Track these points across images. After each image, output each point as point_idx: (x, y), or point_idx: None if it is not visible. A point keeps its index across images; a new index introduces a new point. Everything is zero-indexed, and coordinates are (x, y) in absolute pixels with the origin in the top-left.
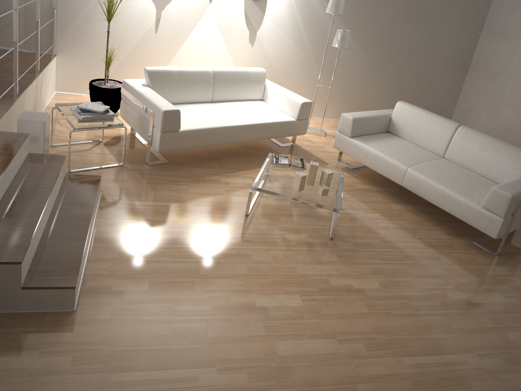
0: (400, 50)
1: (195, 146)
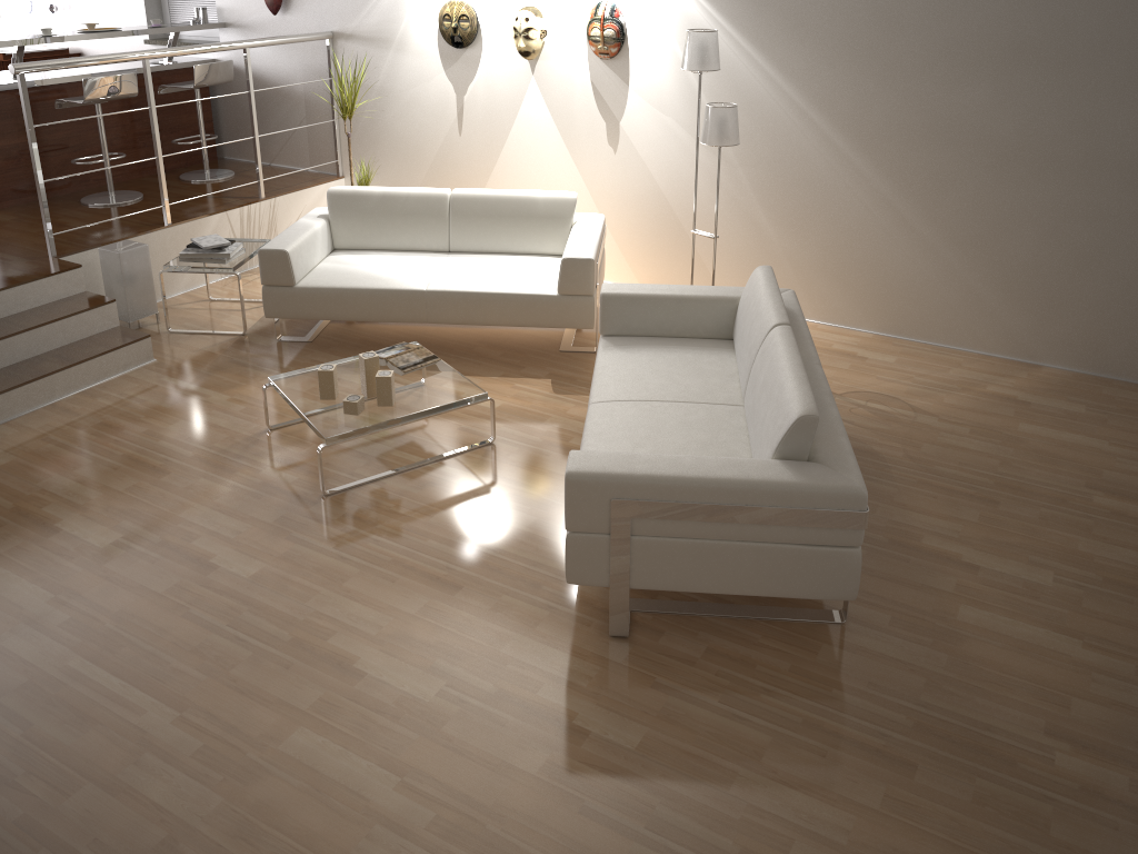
0: (971, 147)
1: (329, 317)
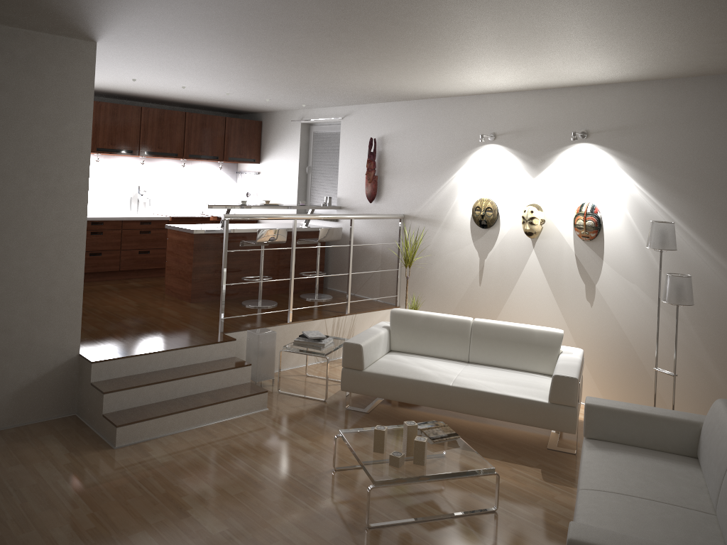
0: None
1: (383, 396)
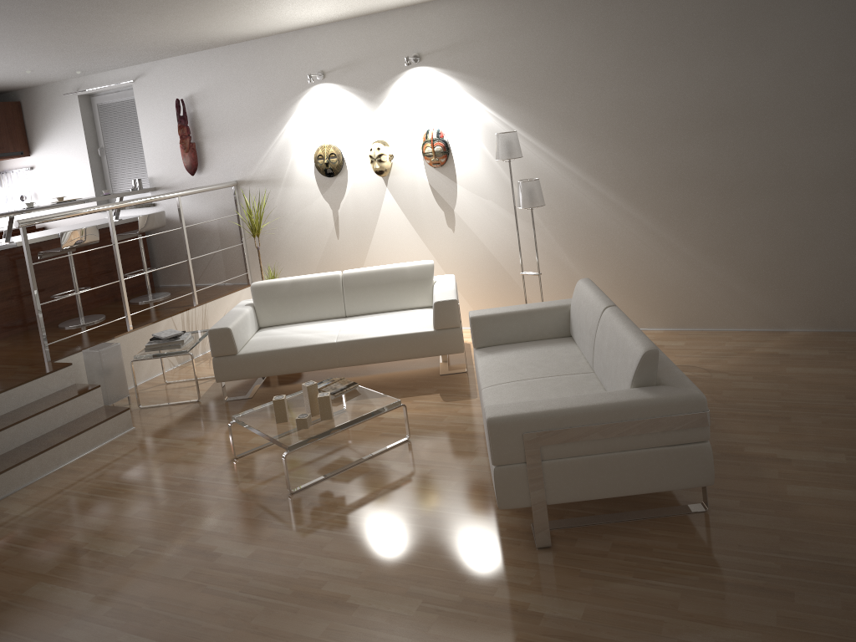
0: (703, 185)
1: (265, 374)
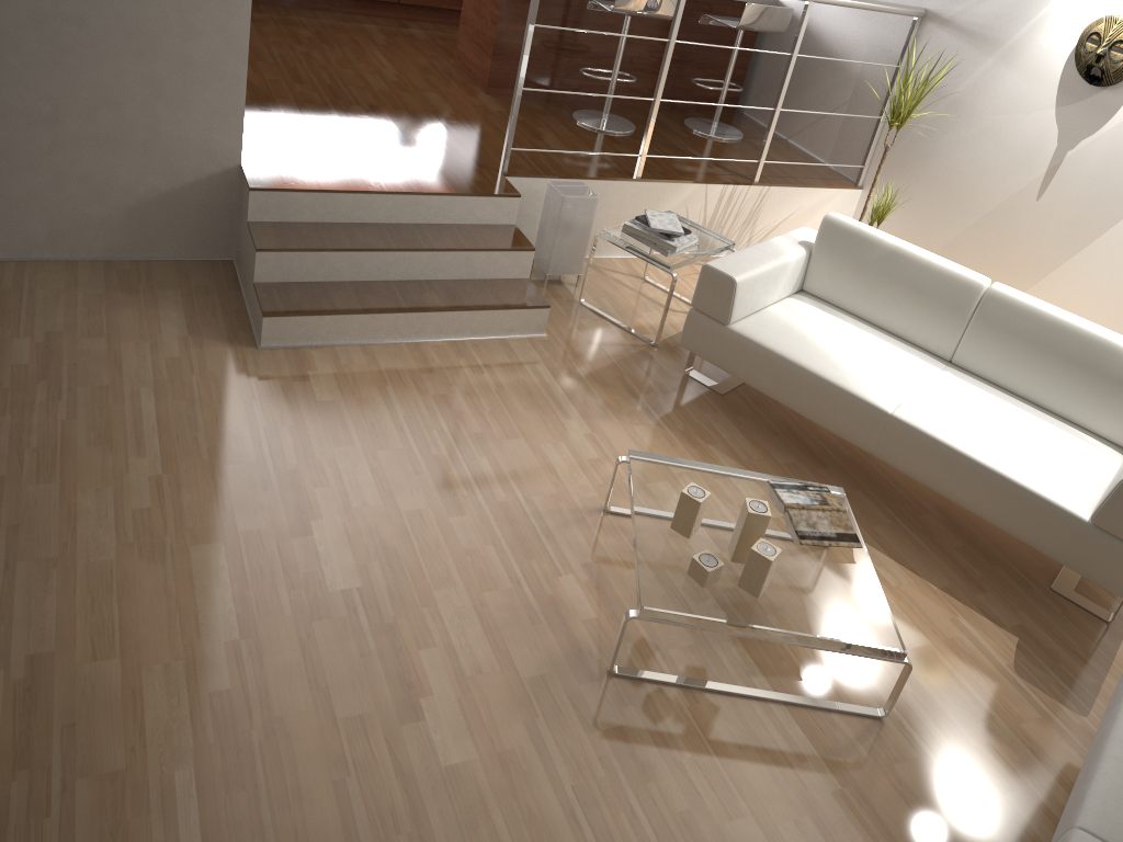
0: None
1: (752, 383)
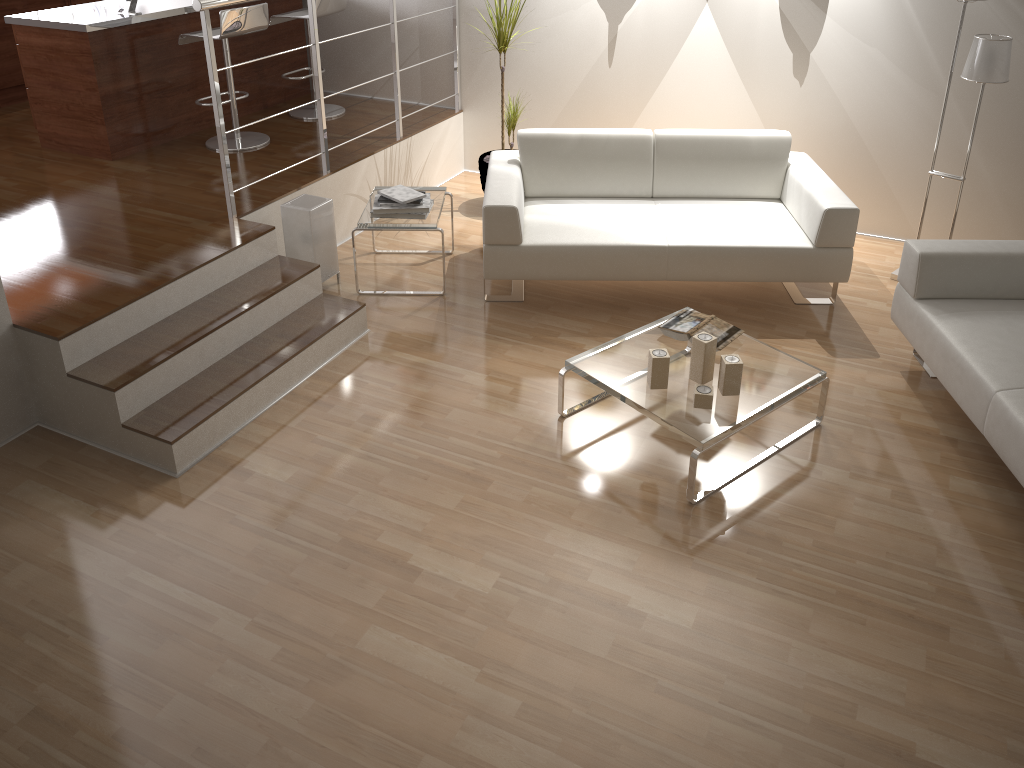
0: None
1: (557, 277)
